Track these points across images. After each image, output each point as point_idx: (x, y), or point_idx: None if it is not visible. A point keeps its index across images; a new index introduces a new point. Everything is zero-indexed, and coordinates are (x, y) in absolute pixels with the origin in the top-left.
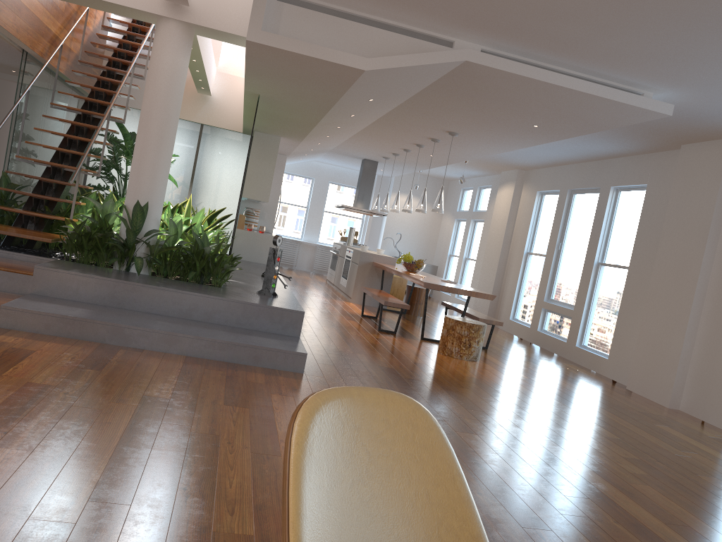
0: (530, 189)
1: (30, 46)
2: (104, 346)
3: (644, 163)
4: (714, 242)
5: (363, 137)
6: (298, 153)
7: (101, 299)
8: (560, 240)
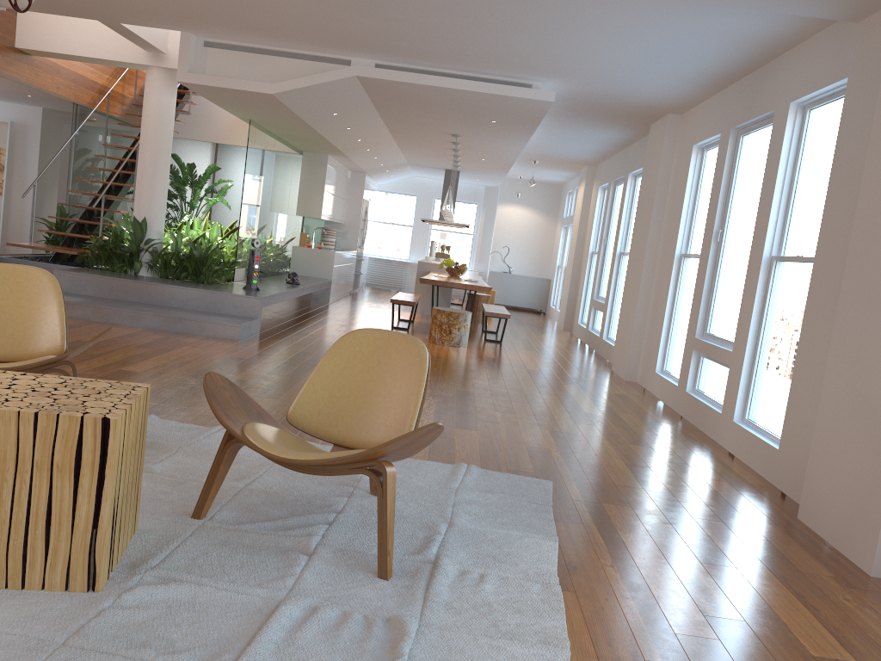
0: (596, 185)
1: (75, 98)
2: (88, 321)
3: (643, 146)
4: (659, 217)
5: (408, 148)
6: (374, 169)
7: (103, 293)
8: (607, 234)
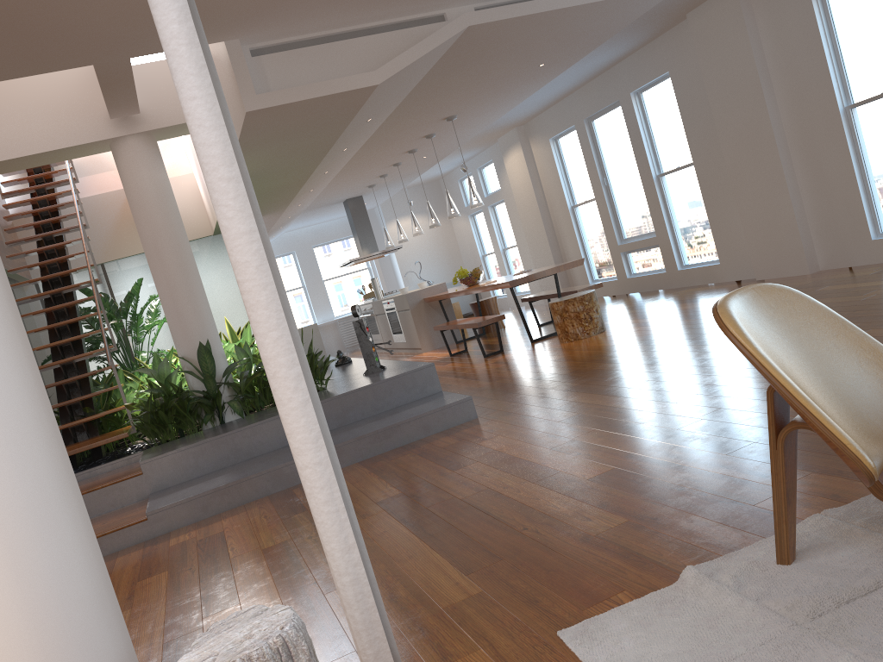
0: (540, 141)
1: None
2: (274, 495)
3: (654, 52)
4: (770, 92)
5: (346, 173)
6: (274, 229)
7: (226, 460)
8: (603, 175)
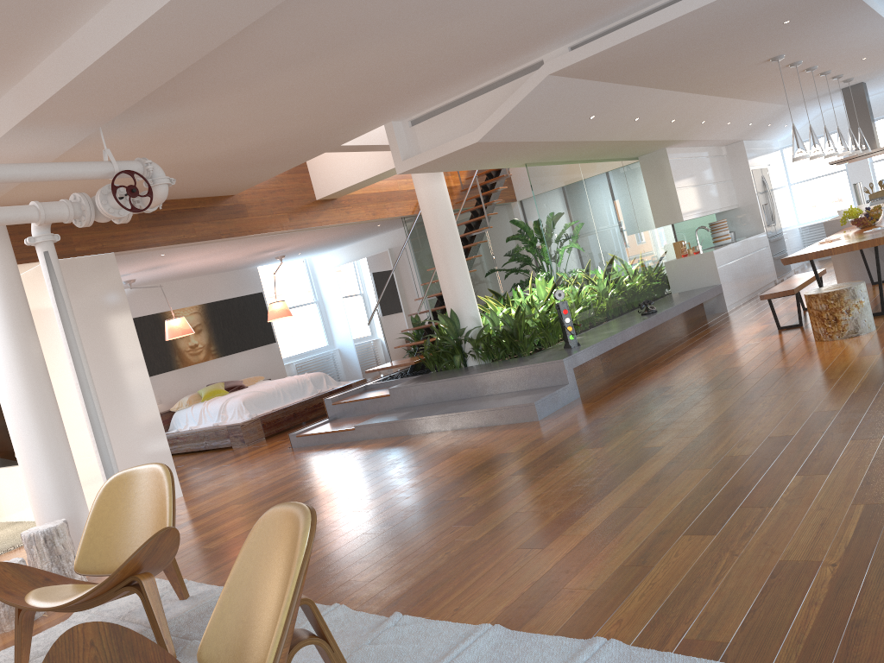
0: None
1: (395, 215)
2: (406, 437)
3: None
4: None
5: (754, 95)
6: (747, 133)
7: (430, 399)
8: None
